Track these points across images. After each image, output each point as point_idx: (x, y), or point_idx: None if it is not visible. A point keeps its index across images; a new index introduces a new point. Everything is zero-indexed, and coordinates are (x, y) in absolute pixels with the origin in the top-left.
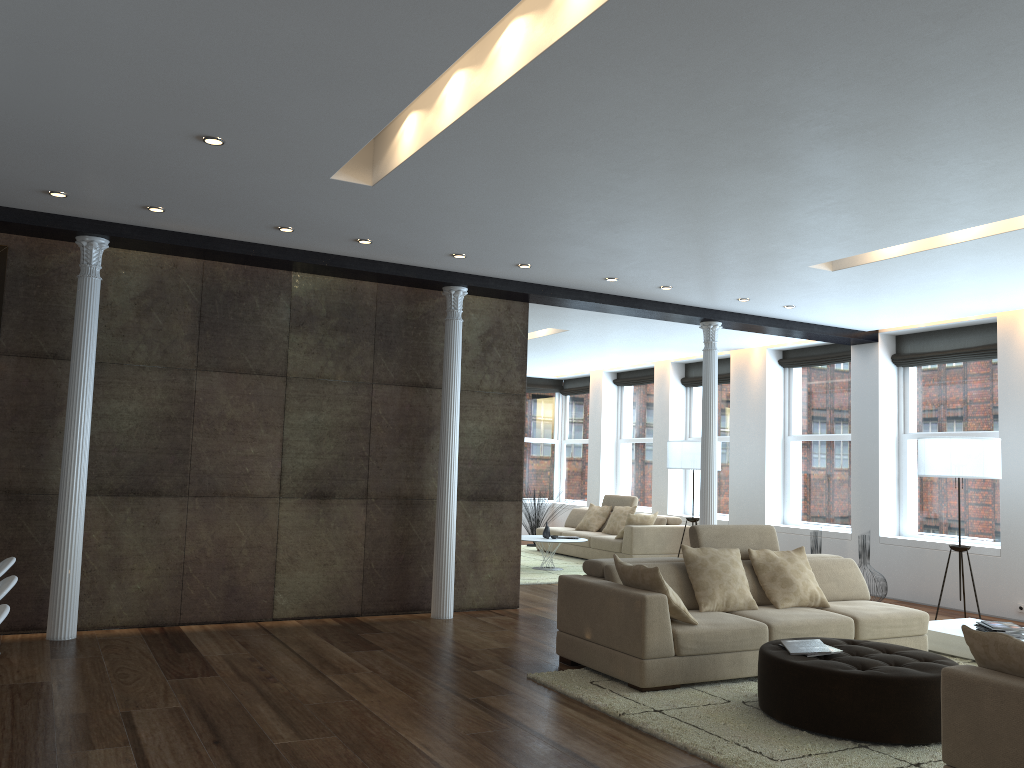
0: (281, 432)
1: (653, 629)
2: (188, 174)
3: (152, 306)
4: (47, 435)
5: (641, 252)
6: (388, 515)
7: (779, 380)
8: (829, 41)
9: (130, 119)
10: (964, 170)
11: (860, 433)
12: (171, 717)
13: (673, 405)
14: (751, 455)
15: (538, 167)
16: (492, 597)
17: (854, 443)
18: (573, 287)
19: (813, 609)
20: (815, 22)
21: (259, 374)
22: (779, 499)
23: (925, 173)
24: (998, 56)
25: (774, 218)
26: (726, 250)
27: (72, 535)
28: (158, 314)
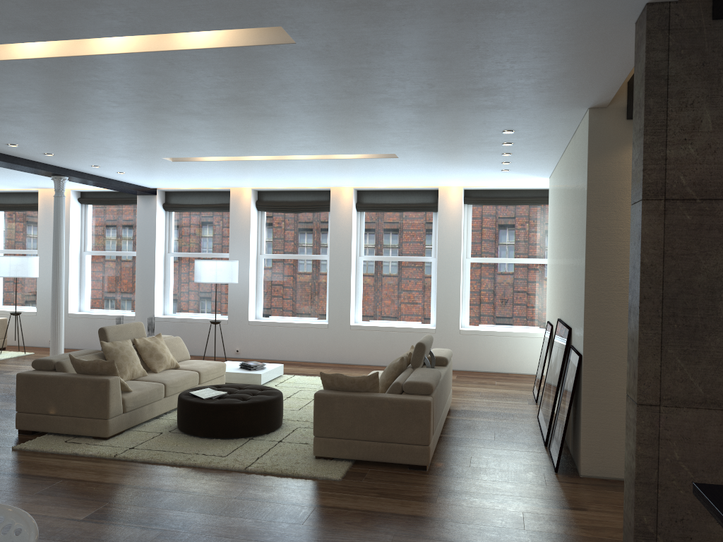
0: None
1: (113, 399)
2: None
3: None
4: None
5: (62, 136)
6: None
7: (78, 212)
8: (300, 87)
9: None
10: (292, 137)
11: (143, 252)
12: None
13: None
14: None
15: (60, 89)
16: None
17: (138, 258)
18: None
19: (174, 370)
20: (303, 81)
21: None
22: (77, 295)
23: (275, 135)
24: (353, 108)
25: (175, 136)
26: (123, 144)
27: None
28: None
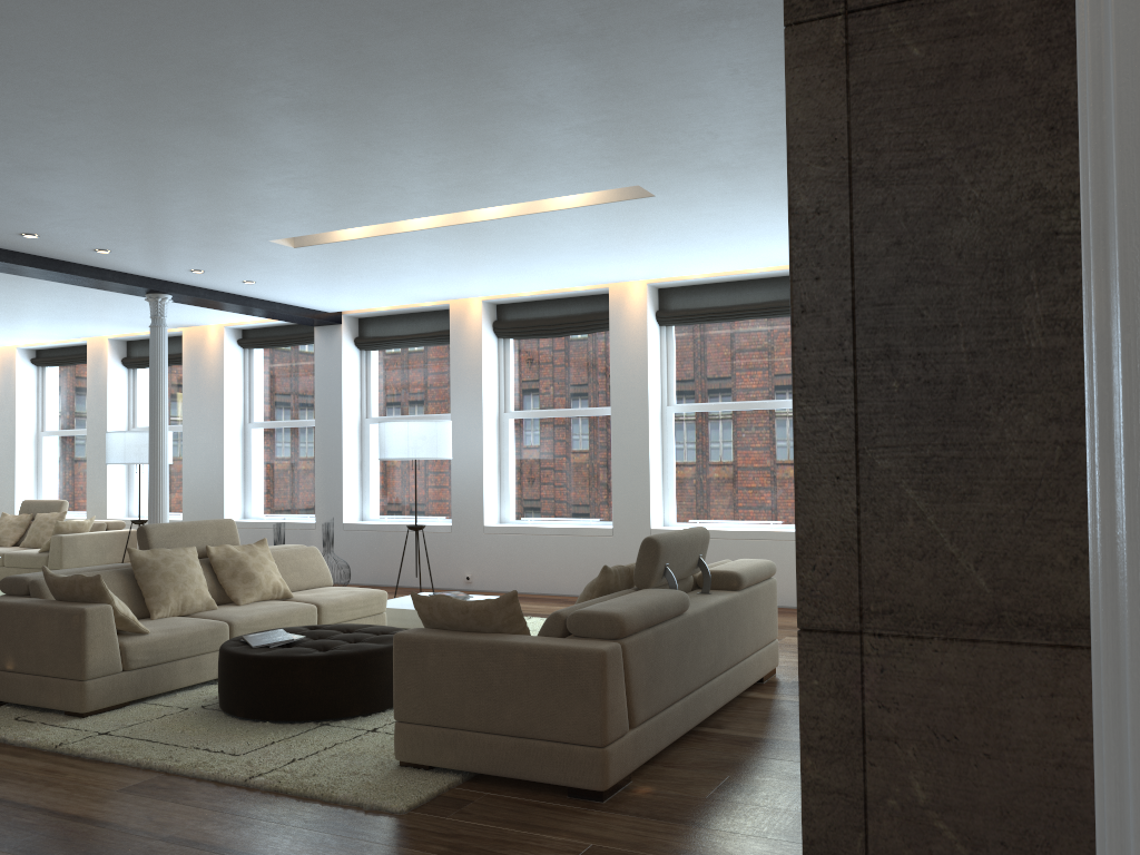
0: None
1: (96, 645)
2: None
3: None
4: None
5: (71, 207)
6: None
7: (239, 362)
8: (288, 14)
9: None
10: (417, 162)
11: (324, 418)
12: None
13: (113, 390)
14: (208, 445)
15: None
16: None
17: (318, 429)
18: None
19: (277, 601)
20: None
21: None
22: (240, 492)
23: (383, 160)
24: (443, 62)
25: (232, 186)
26: (178, 215)
27: None
28: None
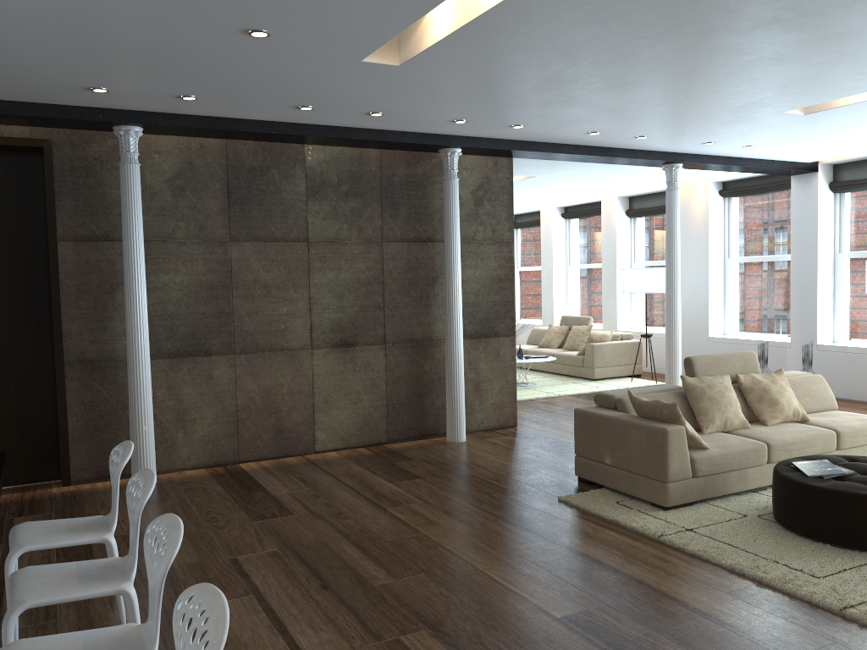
0: (308, 291)
1: (674, 457)
2: (226, 65)
3: (185, 186)
4: (109, 309)
5: (632, 109)
6: (404, 357)
7: (720, 209)
8: None
9: (182, 18)
10: None
11: (799, 254)
12: (274, 562)
13: (619, 235)
14: (695, 277)
15: (567, 39)
16: (494, 419)
17: (794, 263)
18: (555, 141)
19: (797, 424)
20: None
21: (284, 241)
22: (720, 314)
23: None
24: None
25: (774, 72)
26: (713, 102)
27: (143, 396)
28: (191, 193)
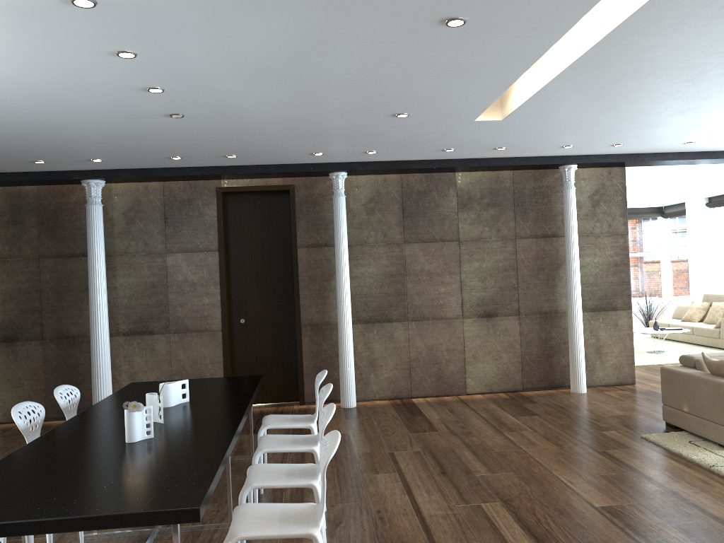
0: (459, 276)
1: None
2: (388, 133)
3: (374, 207)
4: (327, 291)
5: (711, 124)
6: (534, 325)
7: None
8: None
9: (355, 114)
10: None
11: None
12: (415, 456)
13: None
14: None
15: (617, 91)
16: (614, 377)
17: None
18: (659, 151)
19: None
20: None
21: (442, 241)
22: None
23: None
24: None
25: None
26: None
27: (347, 348)
28: (378, 212)
